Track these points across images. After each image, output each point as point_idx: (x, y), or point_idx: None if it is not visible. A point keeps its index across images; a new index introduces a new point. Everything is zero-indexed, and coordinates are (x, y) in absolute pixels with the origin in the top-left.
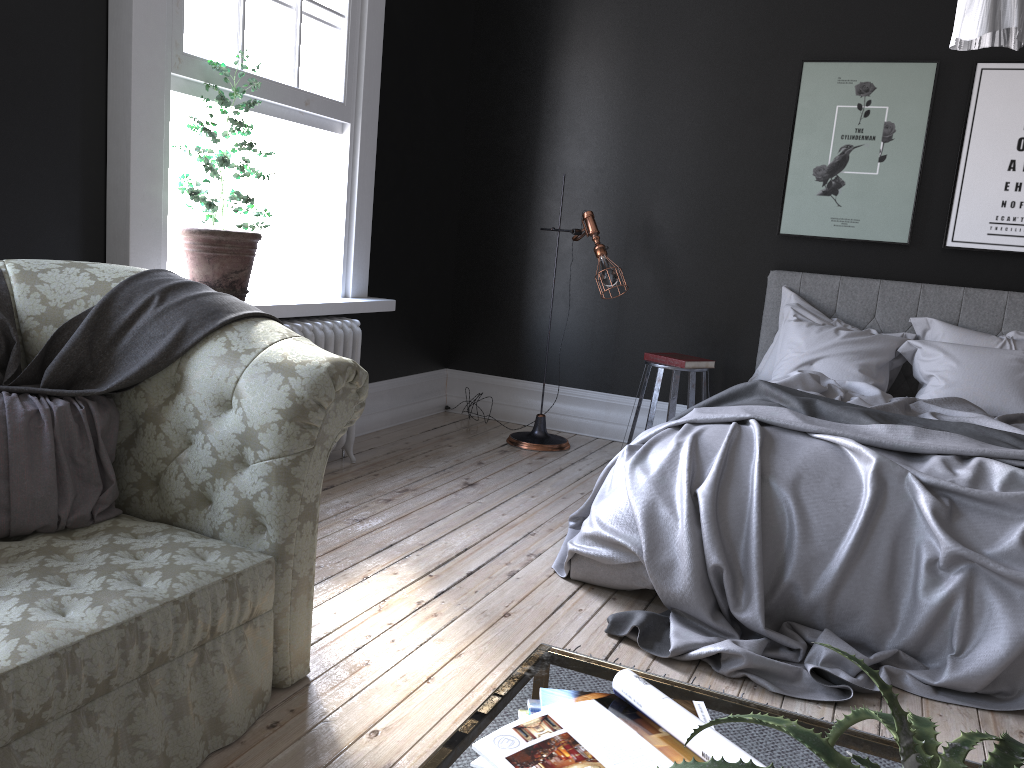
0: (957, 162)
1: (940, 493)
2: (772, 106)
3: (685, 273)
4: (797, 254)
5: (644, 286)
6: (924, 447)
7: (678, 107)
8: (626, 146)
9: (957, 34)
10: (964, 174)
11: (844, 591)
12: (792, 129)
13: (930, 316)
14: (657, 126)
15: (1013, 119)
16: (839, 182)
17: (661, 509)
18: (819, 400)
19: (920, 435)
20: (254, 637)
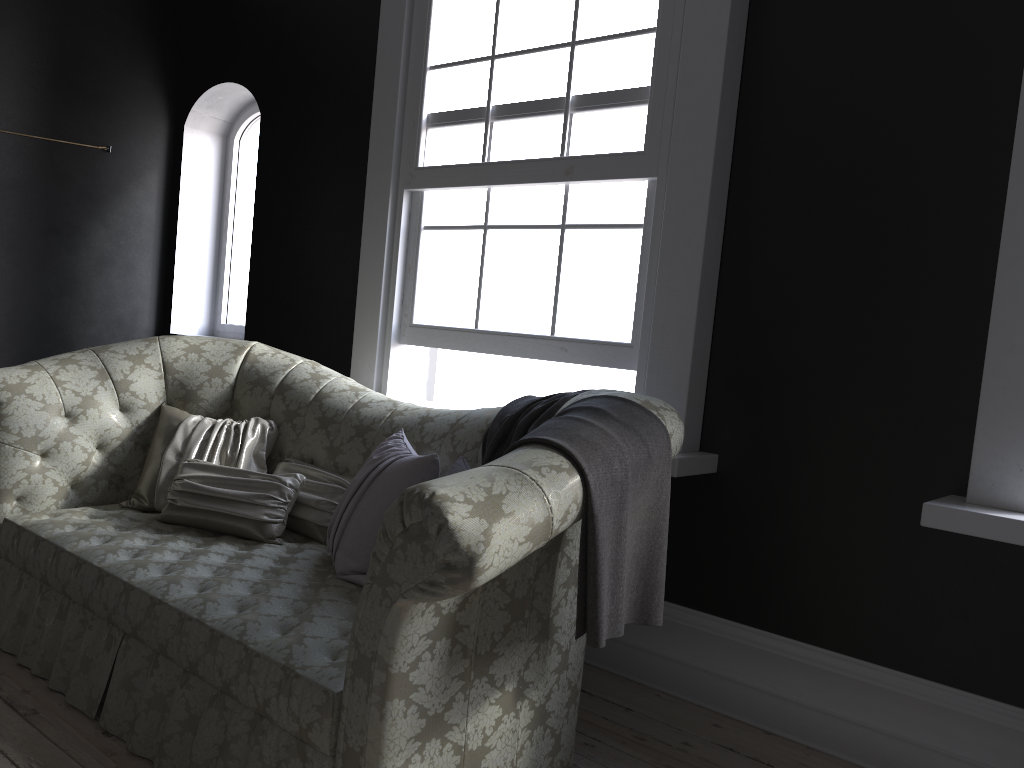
0: None
1: None
2: None
3: None
4: None
5: None
6: None
7: None
8: None
9: None
10: None
11: None
12: None
13: None
14: None
15: None
16: None
17: None
18: None
19: None
20: (304, 765)
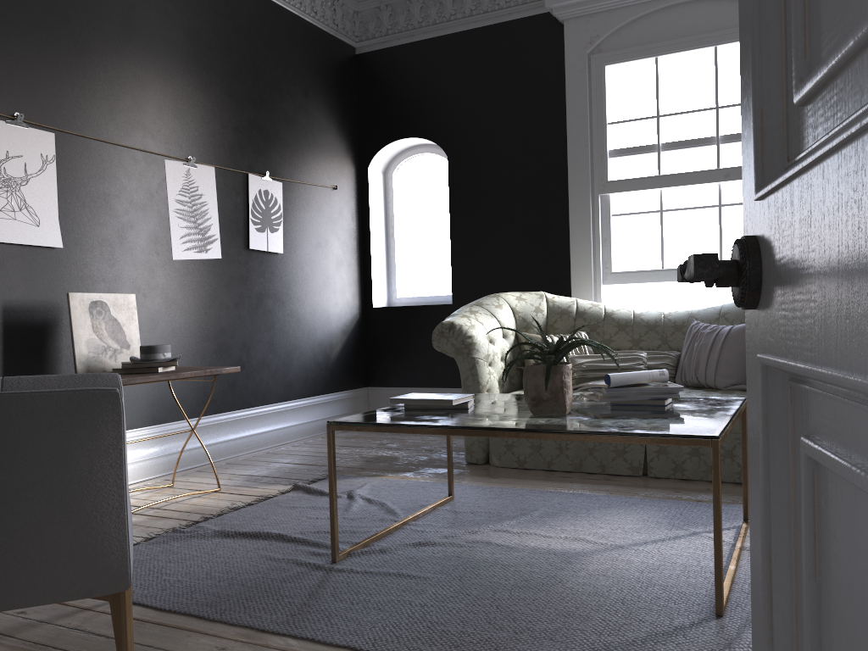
0: None
1: None
2: None
3: None
4: None
5: None
6: None
7: None
8: None
9: None
10: None
11: None
12: None
13: None
14: None
15: None
16: None
17: None
18: None
19: None
20: None
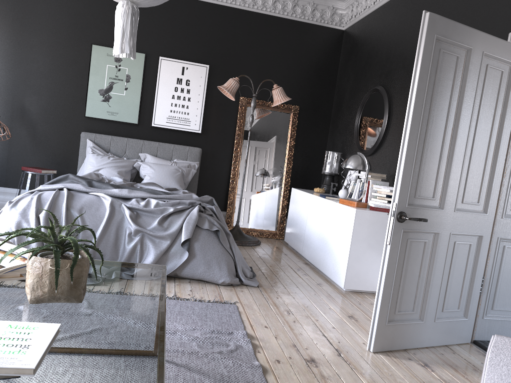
0: (154, 93)
1: (134, 210)
2: (80, 61)
3: (42, 131)
4: (93, 125)
5: (22, 136)
6: (130, 195)
7: (35, 55)
8: (9, 69)
9: (113, 52)
10: (157, 98)
11: (99, 248)
12: (89, 72)
13: (147, 153)
14: (25, 62)
15: (173, 79)
16: (109, 96)
17: (24, 224)
18: (94, 181)
19: (130, 192)
20: None
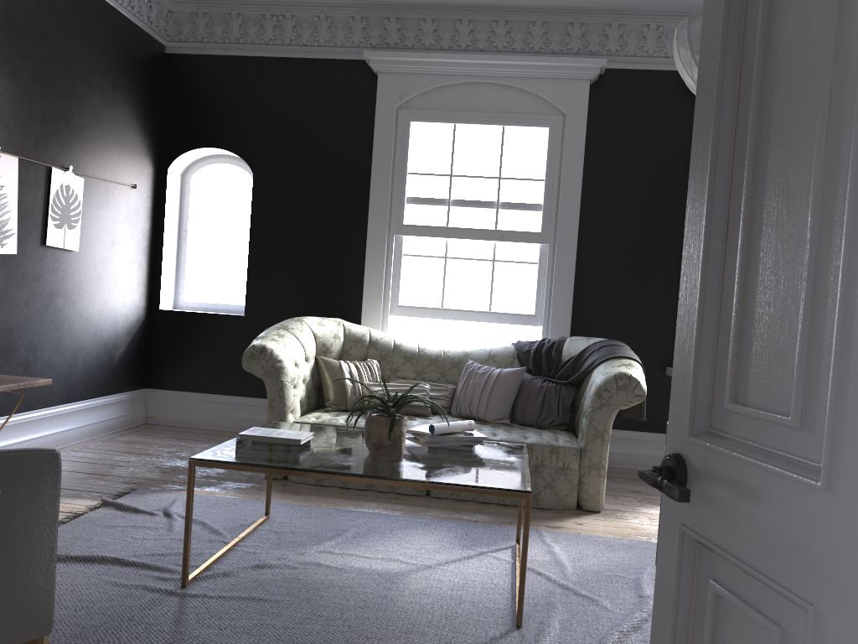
0: None
1: None
2: None
3: None
4: None
5: None
6: None
7: None
8: None
9: None
10: None
11: None
12: None
13: None
14: None
15: None
16: None
17: None
18: None
19: None
20: (565, 477)
